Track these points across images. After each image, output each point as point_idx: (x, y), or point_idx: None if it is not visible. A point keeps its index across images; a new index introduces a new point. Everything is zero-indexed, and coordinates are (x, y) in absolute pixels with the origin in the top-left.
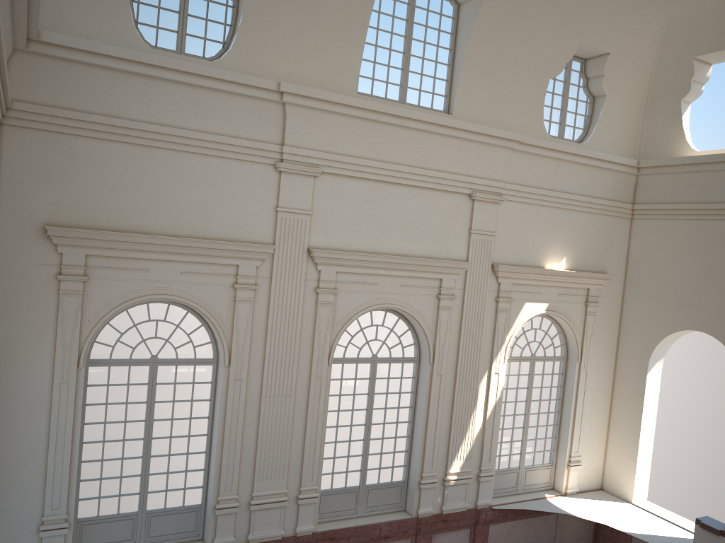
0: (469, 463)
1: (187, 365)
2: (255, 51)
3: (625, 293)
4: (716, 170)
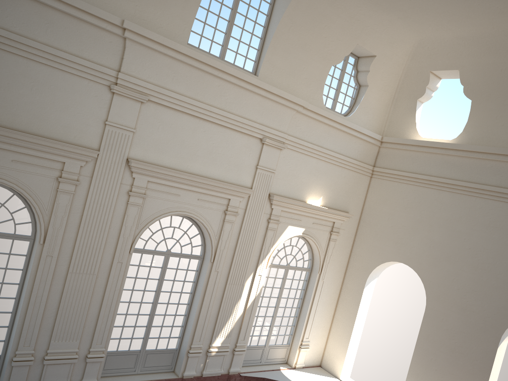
0: (228, 340)
1: (7, 239)
2: None
3: (358, 228)
4: (432, 153)
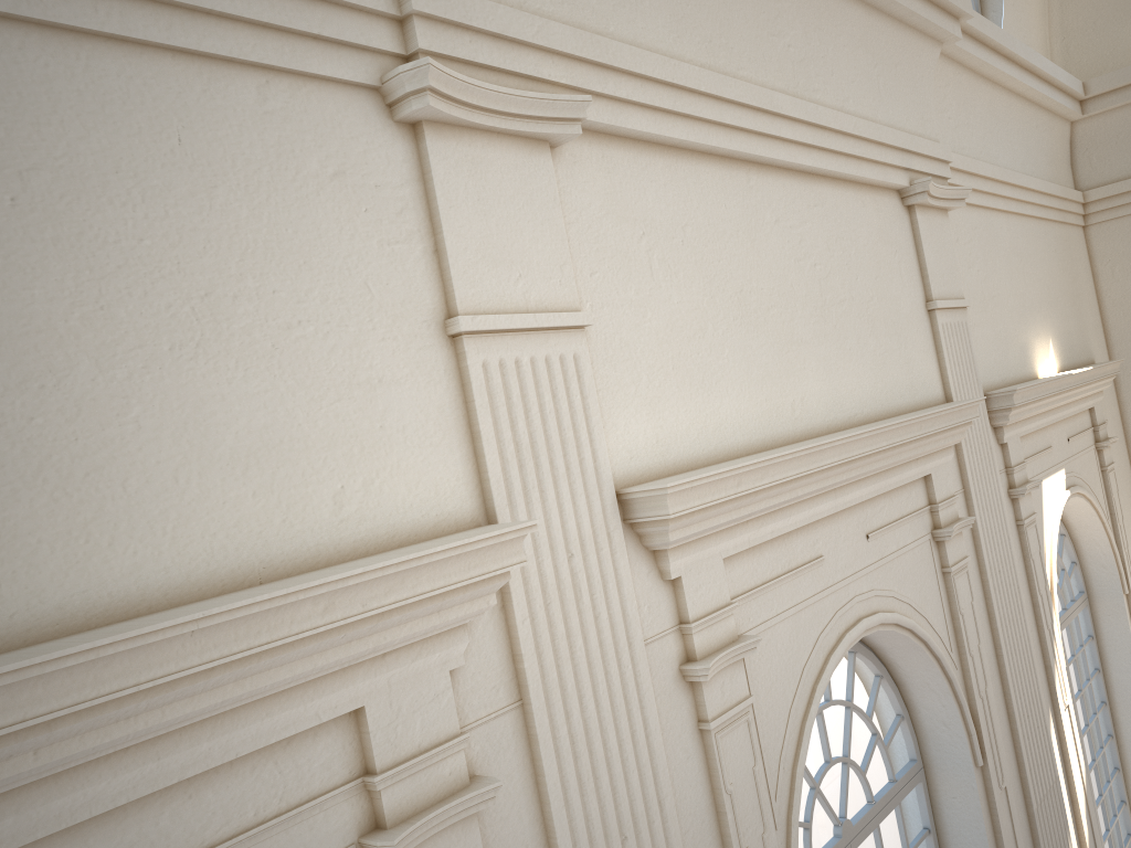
0: None
1: None
2: None
3: (1124, 399)
4: None
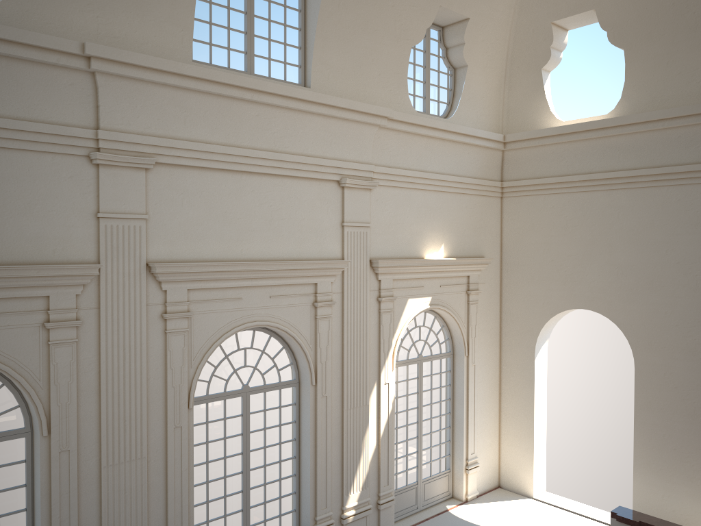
0: (366, 492)
1: None
2: (43, 1)
3: (503, 276)
4: (585, 140)
